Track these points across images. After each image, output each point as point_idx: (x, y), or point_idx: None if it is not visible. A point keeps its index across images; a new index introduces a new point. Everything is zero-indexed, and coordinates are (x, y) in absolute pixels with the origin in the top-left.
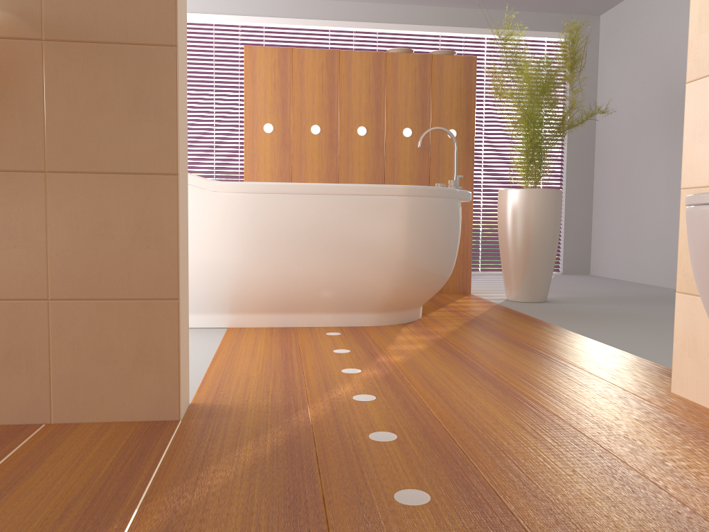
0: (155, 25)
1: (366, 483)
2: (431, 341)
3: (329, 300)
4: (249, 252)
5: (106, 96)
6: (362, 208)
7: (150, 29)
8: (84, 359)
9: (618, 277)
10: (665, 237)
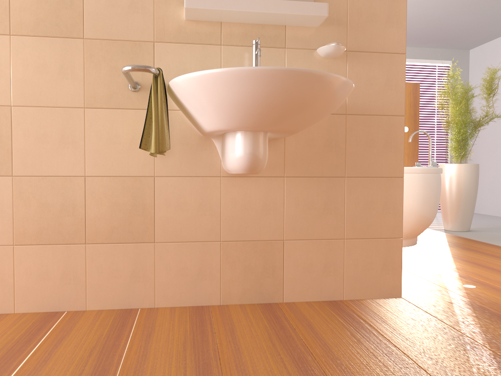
0: (395, 106)
1: None
2: (448, 256)
3: None
4: None
5: (373, 140)
6: None
7: (393, 108)
8: (359, 268)
9: (488, 213)
10: None
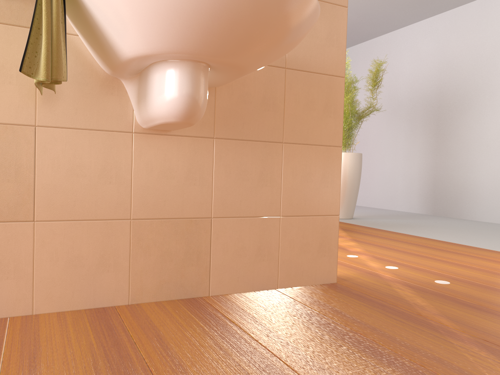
0: (336, 65)
1: (481, 299)
2: (350, 240)
3: None
4: None
5: (313, 102)
6: None
7: (334, 67)
8: (295, 250)
9: (357, 204)
10: (389, 181)
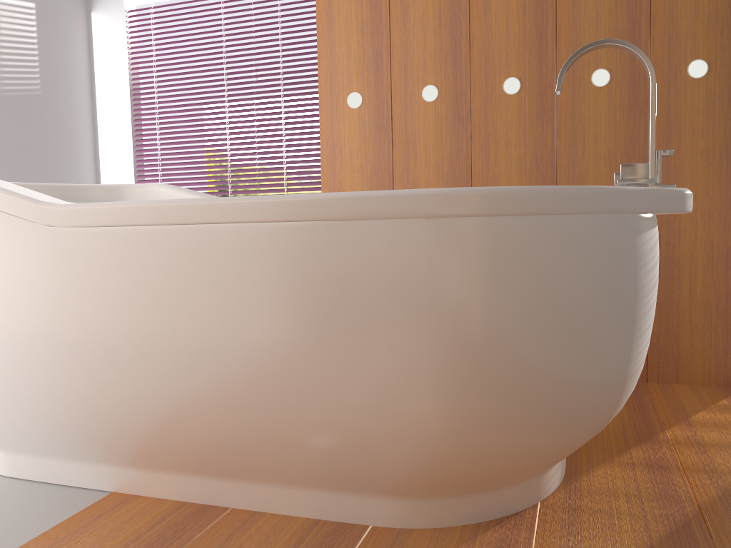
0: None
1: None
2: None
3: (285, 463)
4: (114, 351)
5: None
6: (334, 253)
7: None
8: None
9: None
10: None
